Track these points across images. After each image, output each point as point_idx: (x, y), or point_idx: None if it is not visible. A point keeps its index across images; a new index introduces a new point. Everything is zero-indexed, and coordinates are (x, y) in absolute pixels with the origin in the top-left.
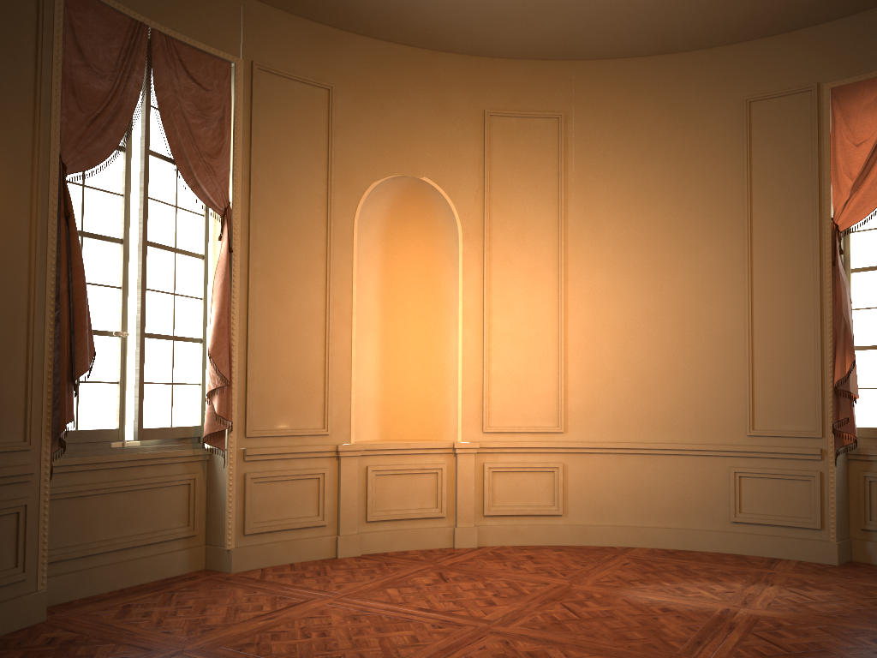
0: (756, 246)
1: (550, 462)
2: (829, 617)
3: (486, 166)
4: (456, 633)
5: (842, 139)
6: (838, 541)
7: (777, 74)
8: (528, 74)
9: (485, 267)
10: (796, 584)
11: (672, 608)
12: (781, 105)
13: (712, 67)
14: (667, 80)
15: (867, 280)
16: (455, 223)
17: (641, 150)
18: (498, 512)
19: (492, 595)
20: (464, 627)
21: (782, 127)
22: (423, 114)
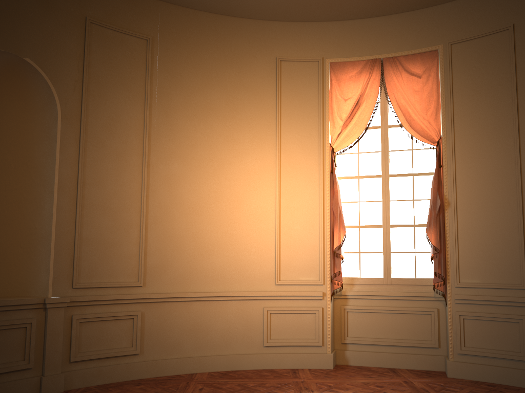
0: (283, 156)
1: (130, 311)
2: None
3: (85, 63)
4: None
5: (336, 95)
6: (332, 353)
7: (297, 47)
8: (124, 0)
9: (81, 146)
10: (325, 388)
11: None
12: (300, 67)
13: (256, 32)
14: (227, 34)
15: (346, 185)
16: (54, 104)
17: (208, 78)
18: (84, 358)
19: None
20: None
21: (300, 81)
22: (29, 3)
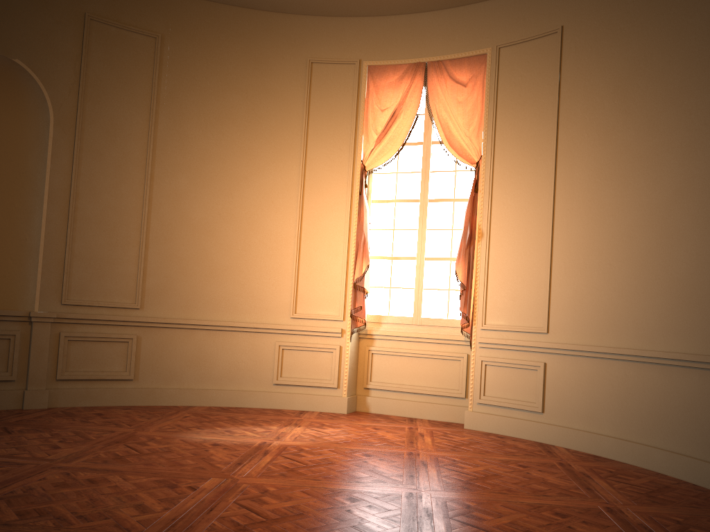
0: (308, 173)
1: (125, 333)
2: (337, 443)
3: (83, 64)
4: (16, 470)
5: (373, 104)
6: (348, 397)
7: (332, 46)
8: None
9: (75, 155)
10: (316, 425)
11: (221, 443)
12: (334, 70)
13: (286, 28)
14: (251, 30)
15: (381, 209)
16: (47, 109)
17: (226, 81)
18: (72, 377)
19: (58, 441)
20: (25, 465)
21: (333, 86)
22: None
